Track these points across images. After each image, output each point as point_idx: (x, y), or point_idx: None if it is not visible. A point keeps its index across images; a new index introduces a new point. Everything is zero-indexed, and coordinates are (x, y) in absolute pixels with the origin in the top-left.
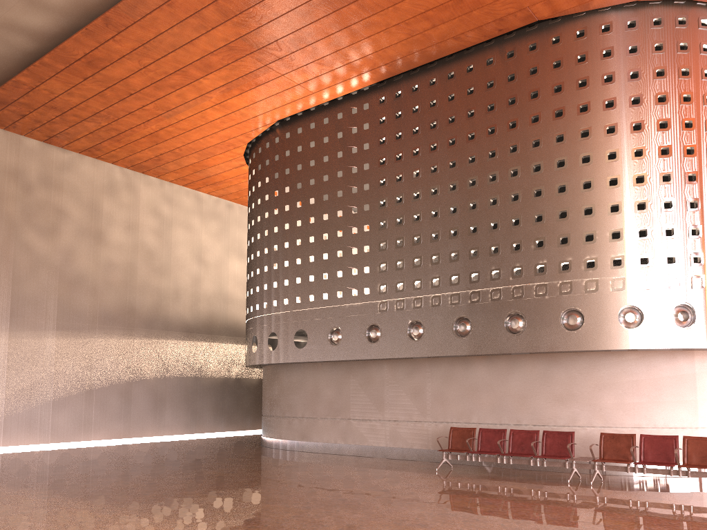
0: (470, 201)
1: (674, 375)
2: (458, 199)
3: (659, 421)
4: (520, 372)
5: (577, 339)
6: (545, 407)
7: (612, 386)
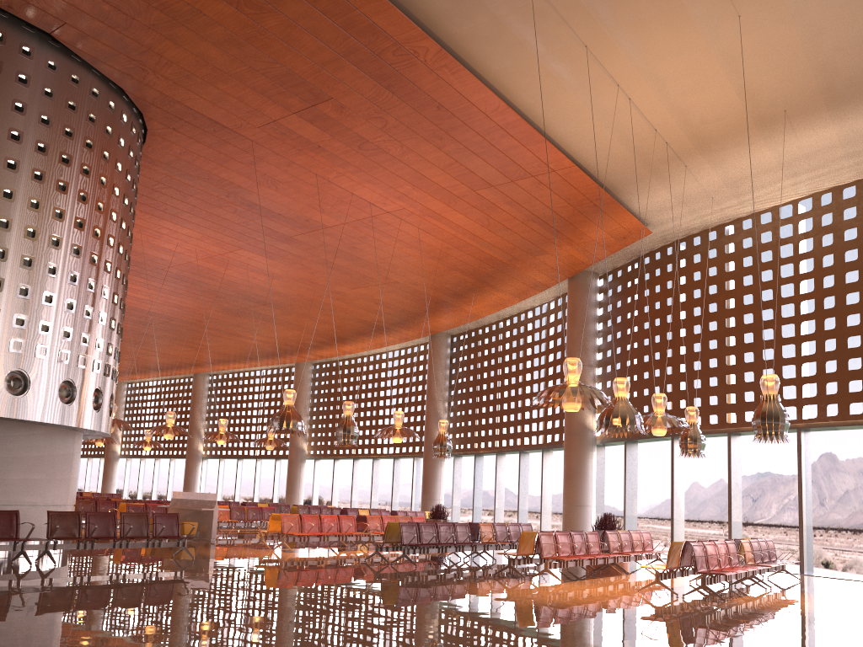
0: None
1: (65, 453)
2: None
3: (49, 498)
4: None
5: (20, 406)
6: None
7: (20, 461)
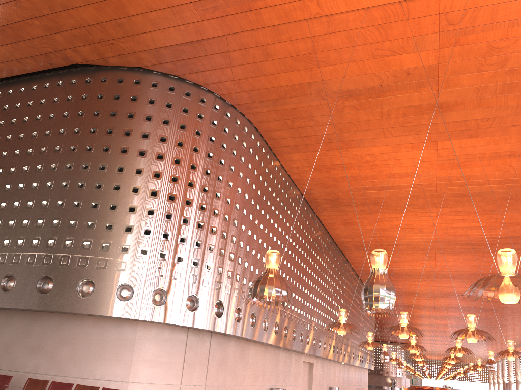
0: (7, 183)
1: (118, 338)
2: (0, 181)
3: (97, 374)
4: (12, 325)
5: (44, 300)
6: (20, 356)
7: (70, 343)
